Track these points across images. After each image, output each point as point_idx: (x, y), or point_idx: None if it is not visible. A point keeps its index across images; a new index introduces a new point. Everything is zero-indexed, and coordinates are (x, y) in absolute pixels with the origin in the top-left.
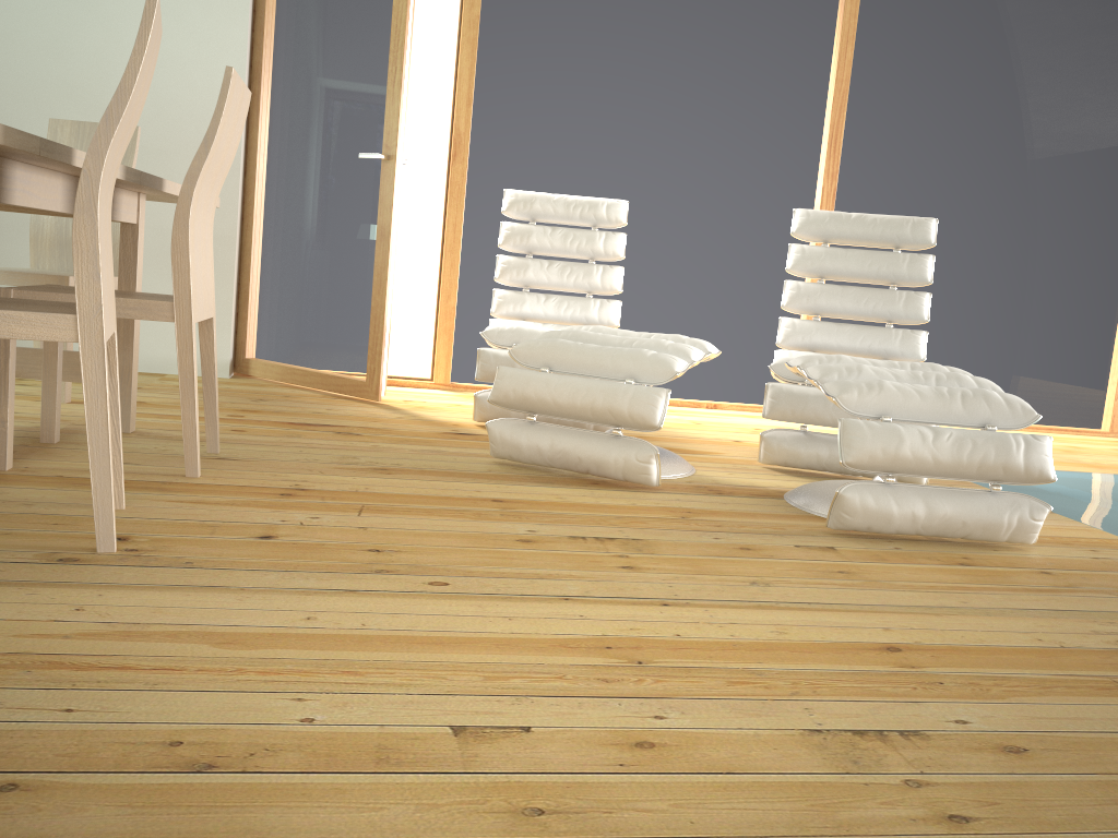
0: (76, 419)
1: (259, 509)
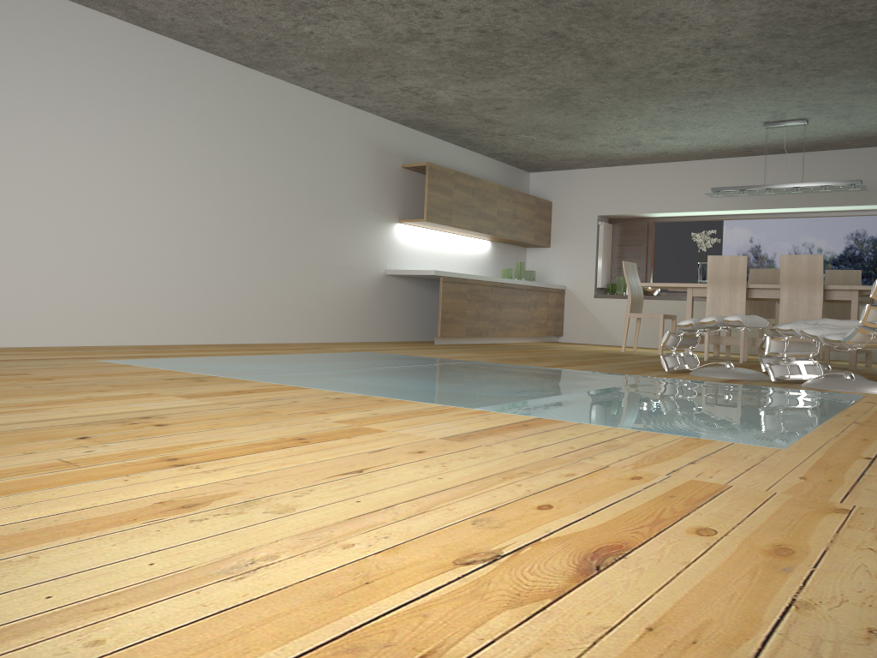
0: (873, 370)
1: (738, 364)
